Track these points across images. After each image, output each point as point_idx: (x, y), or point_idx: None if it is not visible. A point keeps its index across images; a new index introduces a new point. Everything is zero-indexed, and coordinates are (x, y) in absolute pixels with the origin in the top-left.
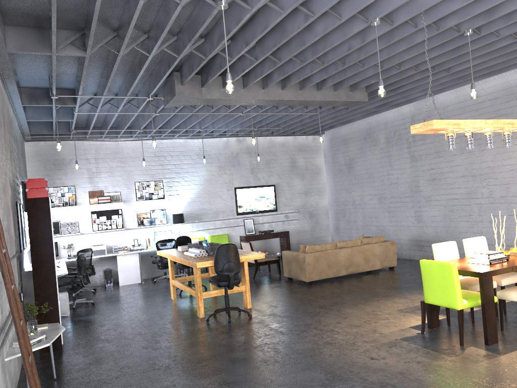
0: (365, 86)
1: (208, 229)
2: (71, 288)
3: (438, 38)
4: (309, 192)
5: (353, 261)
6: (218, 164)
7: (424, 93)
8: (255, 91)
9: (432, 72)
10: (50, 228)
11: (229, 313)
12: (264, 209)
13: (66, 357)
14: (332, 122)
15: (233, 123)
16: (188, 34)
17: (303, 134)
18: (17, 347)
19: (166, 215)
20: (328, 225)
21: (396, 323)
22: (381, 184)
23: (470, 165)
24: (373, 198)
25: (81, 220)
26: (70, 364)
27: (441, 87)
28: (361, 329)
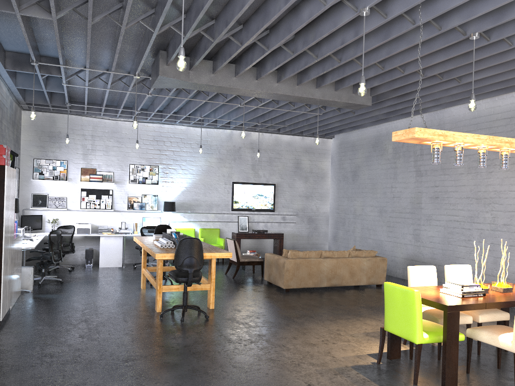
0: (370, 89)
1: (199, 221)
2: (41, 264)
3: (443, 40)
4: (310, 196)
5: (337, 273)
6: (218, 156)
7: (435, 104)
8: (248, 80)
9: (440, 80)
10: (3, 197)
11: (184, 311)
12: (261, 208)
13: None
14: (341, 125)
15: (234, 115)
16: (161, 6)
17: (312, 135)
18: None
19: (158, 201)
20: (327, 232)
21: (355, 347)
22: (383, 196)
23: (475, 187)
24: (374, 210)
25: (69, 195)
26: None
27: (453, 99)
28: (315, 349)
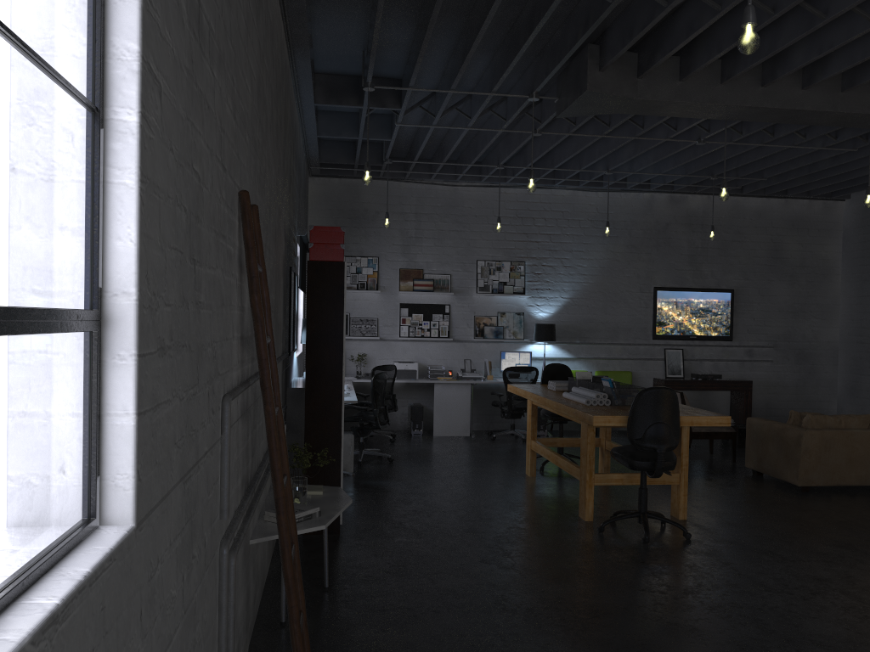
0: None
1: (596, 357)
2: (359, 428)
3: None
4: (801, 311)
5: None
6: (628, 242)
7: None
8: (745, 89)
9: None
10: (341, 317)
11: (647, 524)
12: (707, 335)
13: (345, 550)
14: None
15: (670, 163)
16: None
17: (805, 195)
18: (271, 521)
19: (525, 324)
20: (834, 380)
21: None
22: None
23: None
24: None
25: (382, 315)
26: (352, 565)
27: None
28: None
